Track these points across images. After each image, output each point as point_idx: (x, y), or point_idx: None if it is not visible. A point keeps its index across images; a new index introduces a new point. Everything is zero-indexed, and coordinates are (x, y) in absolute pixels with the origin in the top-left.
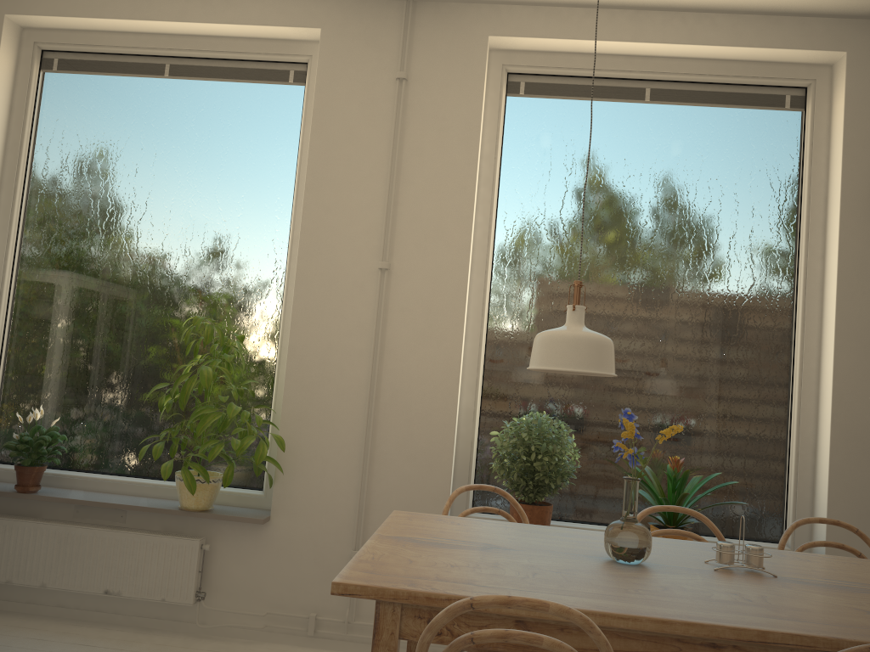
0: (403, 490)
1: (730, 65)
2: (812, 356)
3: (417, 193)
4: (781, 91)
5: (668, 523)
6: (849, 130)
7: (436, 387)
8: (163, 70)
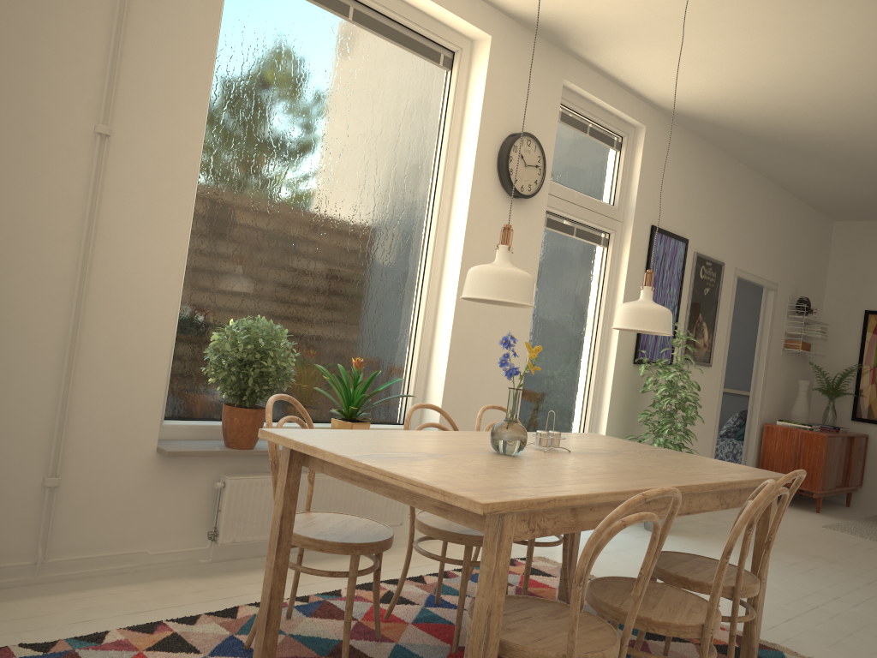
0: (111, 402)
1: (414, 12)
2: (436, 276)
3: (147, 49)
4: (439, 49)
5: (352, 416)
6: (486, 101)
7: (155, 285)
8: None
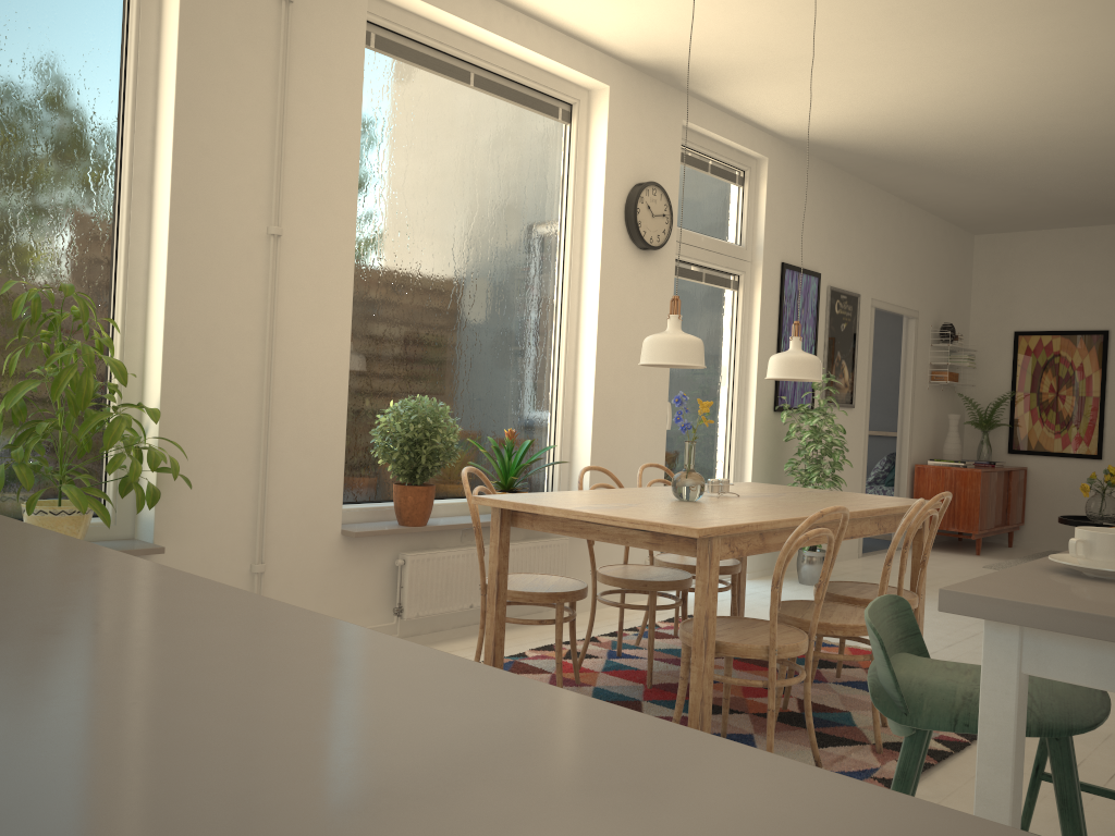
0: (300, 489)
1: (531, 70)
2: (573, 338)
3: (305, 147)
4: (557, 103)
5: (510, 487)
6: (609, 154)
7: (328, 374)
8: None
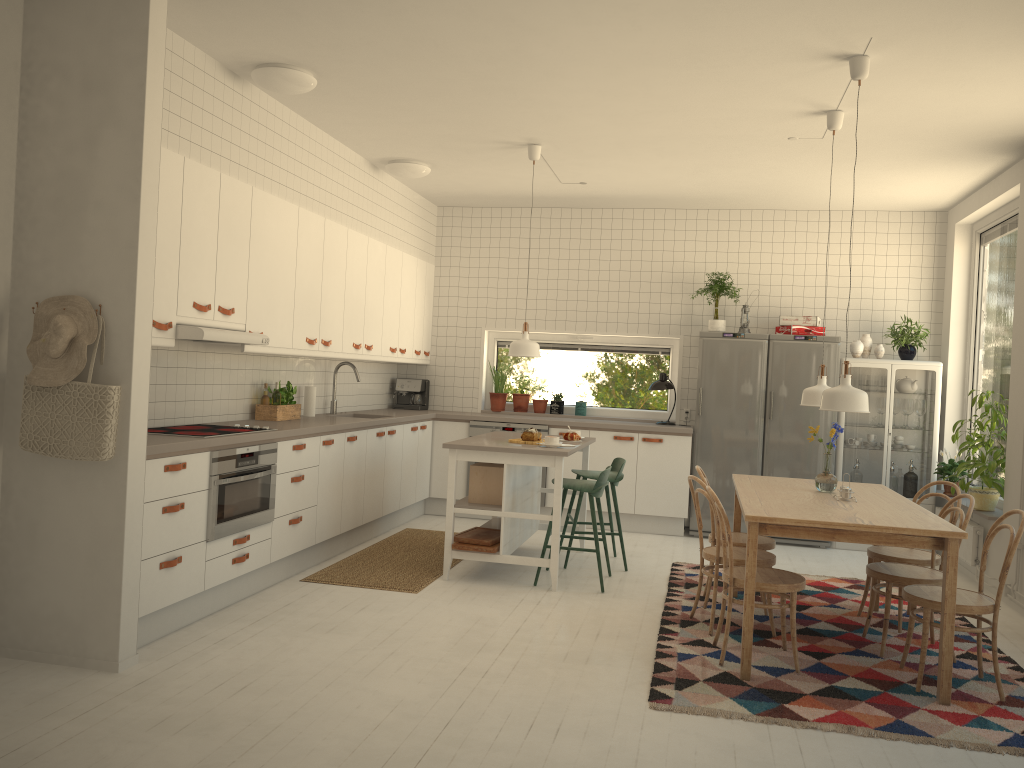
0: None
1: None
2: None
3: None
4: None
5: None
6: None
7: None
8: (1006, 229)
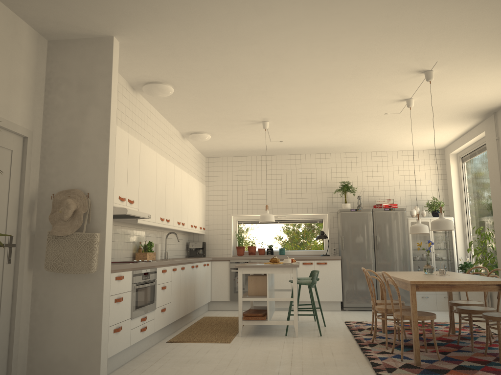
0: None
1: None
2: None
3: None
4: None
5: None
6: None
7: None
8: (476, 153)
